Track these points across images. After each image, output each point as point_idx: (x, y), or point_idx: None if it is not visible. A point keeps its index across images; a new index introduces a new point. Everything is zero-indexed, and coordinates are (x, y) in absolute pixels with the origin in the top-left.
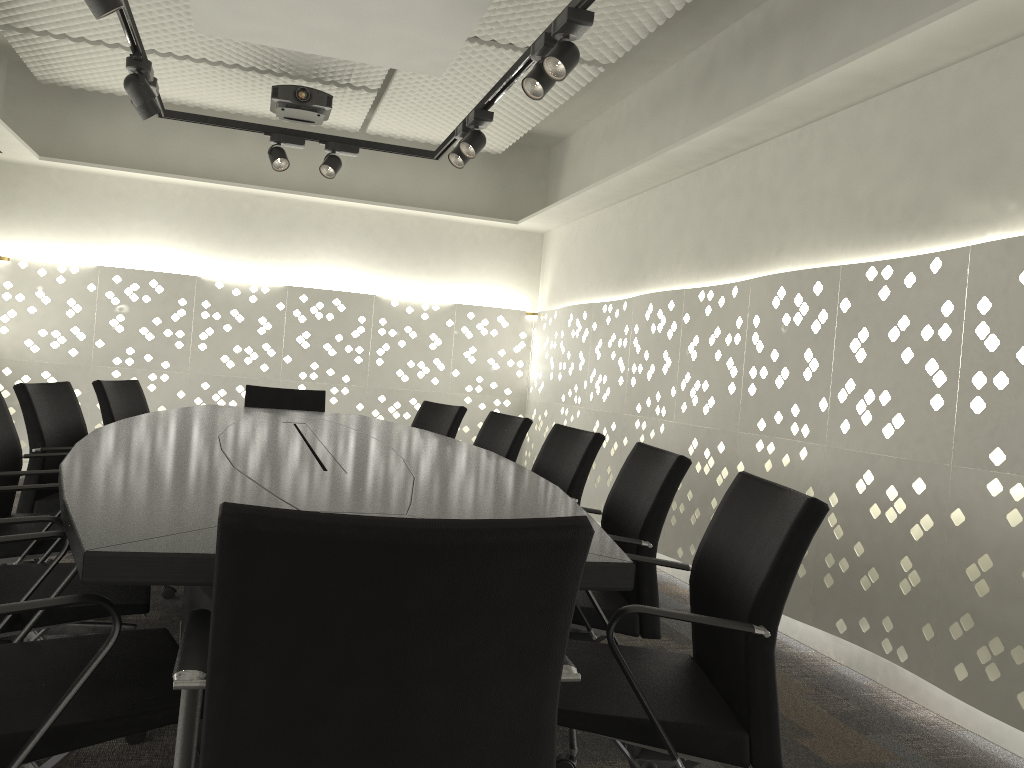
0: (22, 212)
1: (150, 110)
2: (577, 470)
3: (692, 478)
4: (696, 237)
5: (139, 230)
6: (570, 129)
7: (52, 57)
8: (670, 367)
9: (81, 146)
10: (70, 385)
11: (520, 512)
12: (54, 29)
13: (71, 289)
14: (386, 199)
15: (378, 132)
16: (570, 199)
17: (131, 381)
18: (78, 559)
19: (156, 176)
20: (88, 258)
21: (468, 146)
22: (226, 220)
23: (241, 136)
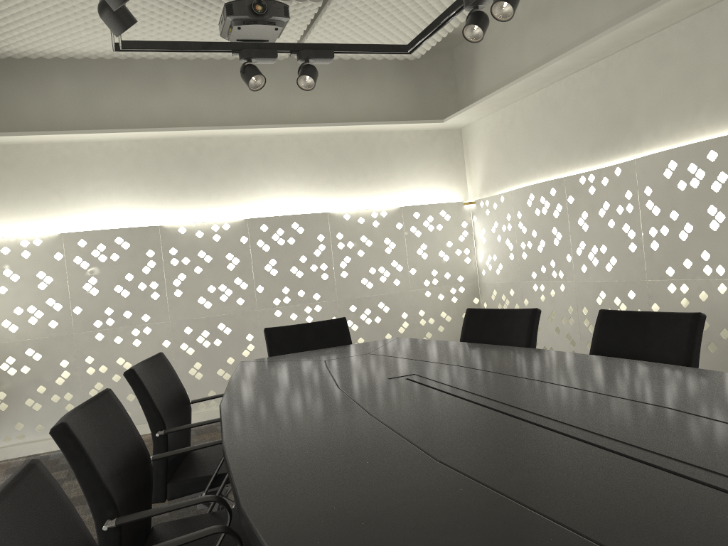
0: None
1: (125, 20)
2: None
3: None
4: (727, 77)
5: (93, 191)
6: None
7: None
8: (725, 222)
9: (19, 118)
10: (112, 393)
11: None
12: None
13: (38, 262)
14: (318, 121)
15: None
16: (524, 79)
17: (157, 356)
18: None
19: (101, 134)
20: (48, 228)
21: (504, 6)
22: (174, 167)
23: (173, 83)
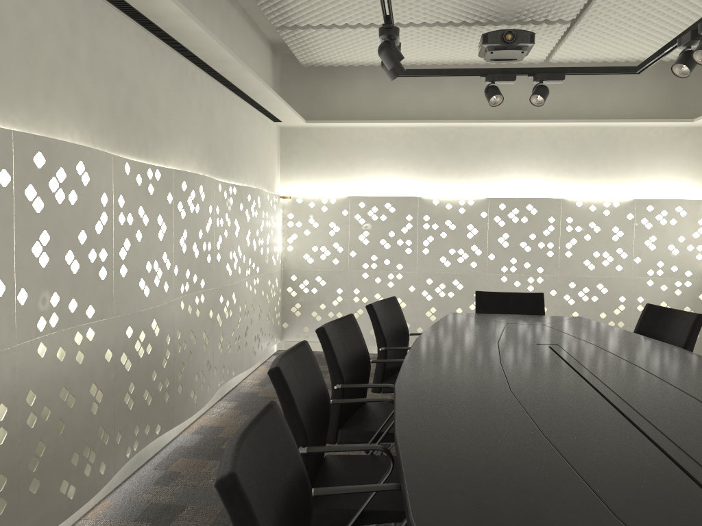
0: (296, 162)
1: (397, 71)
2: None
3: None
4: None
5: (374, 166)
6: None
7: (311, 45)
8: None
9: (331, 108)
10: (353, 317)
11: None
12: (313, 22)
13: (331, 215)
14: (566, 116)
15: (560, 59)
16: None
17: (391, 298)
18: None
19: (385, 123)
20: (341, 191)
21: None
22: (437, 150)
23: (445, 82)
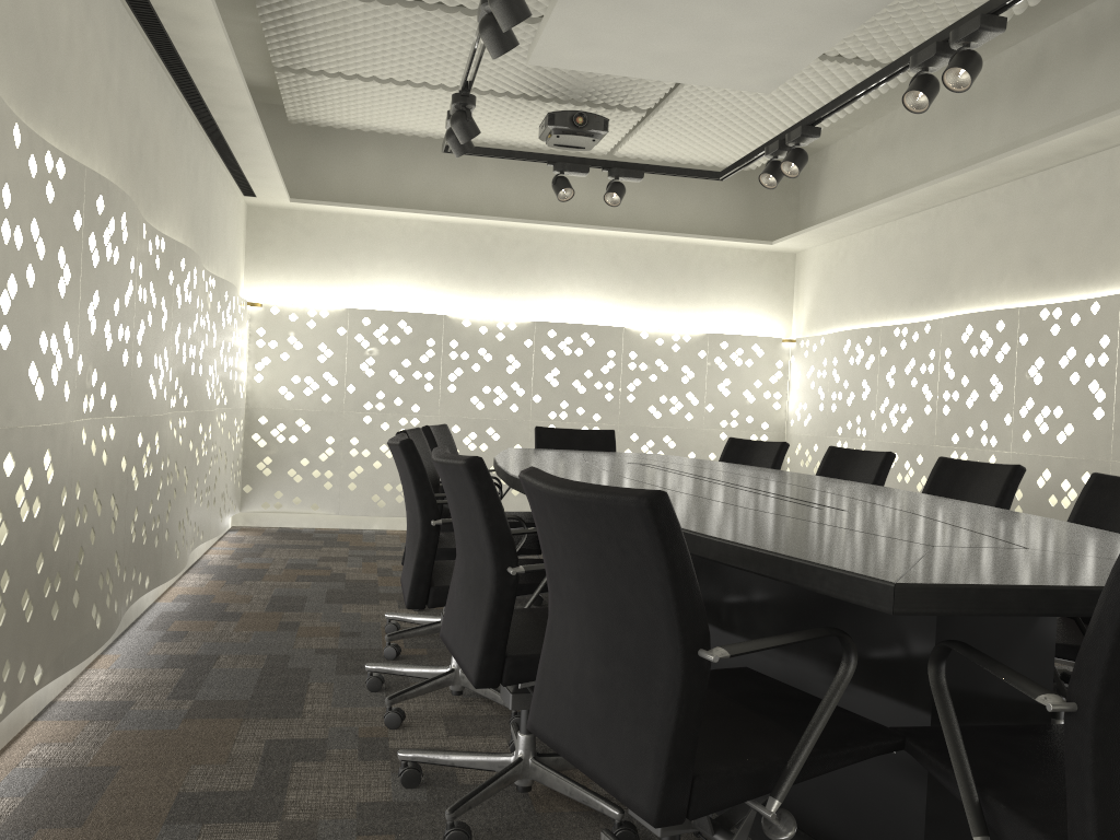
0: (270, 256)
1: (465, 146)
2: (998, 505)
3: (1044, 513)
4: (1027, 250)
5: (383, 269)
6: (832, 139)
7: (315, 96)
8: (1002, 393)
9: (324, 185)
10: (421, 431)
11: (1112, 545)
12: (331, 68)
13: (321, 333)
14: (630, 224)
15: (627, 154)
16: (852, 215)
17: (442, 426)
18: (859, 592)
19: (403, 213)
20: (334, 301)
21: (791, 165)
22: (469, 255)
23: (481, 166)
